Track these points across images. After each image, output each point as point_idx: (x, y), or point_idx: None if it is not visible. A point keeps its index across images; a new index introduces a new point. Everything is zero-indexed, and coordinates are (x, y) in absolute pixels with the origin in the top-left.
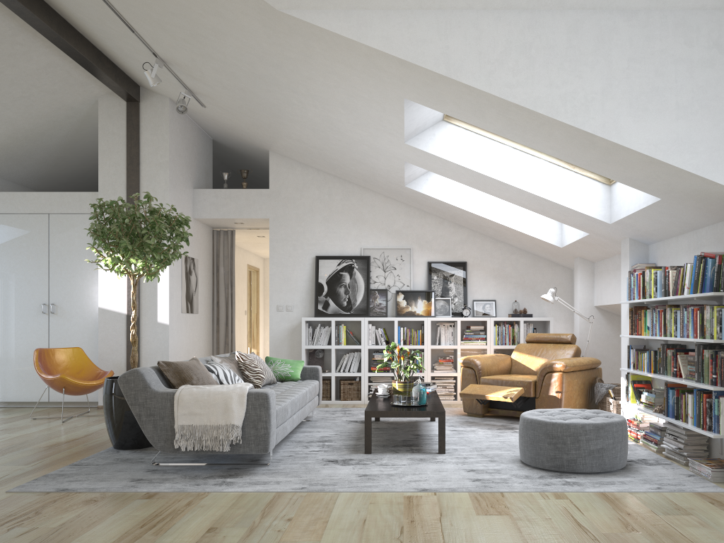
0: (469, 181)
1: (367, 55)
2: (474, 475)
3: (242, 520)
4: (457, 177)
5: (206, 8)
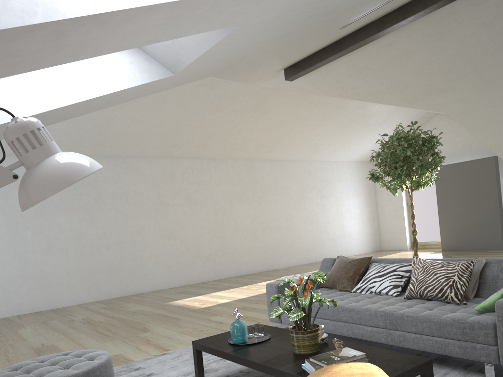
0: (195, 11)
1: (174, 85)
2: (143, 372)
3: (218, 326)
4: (213, 7)
5: (270, 52)
